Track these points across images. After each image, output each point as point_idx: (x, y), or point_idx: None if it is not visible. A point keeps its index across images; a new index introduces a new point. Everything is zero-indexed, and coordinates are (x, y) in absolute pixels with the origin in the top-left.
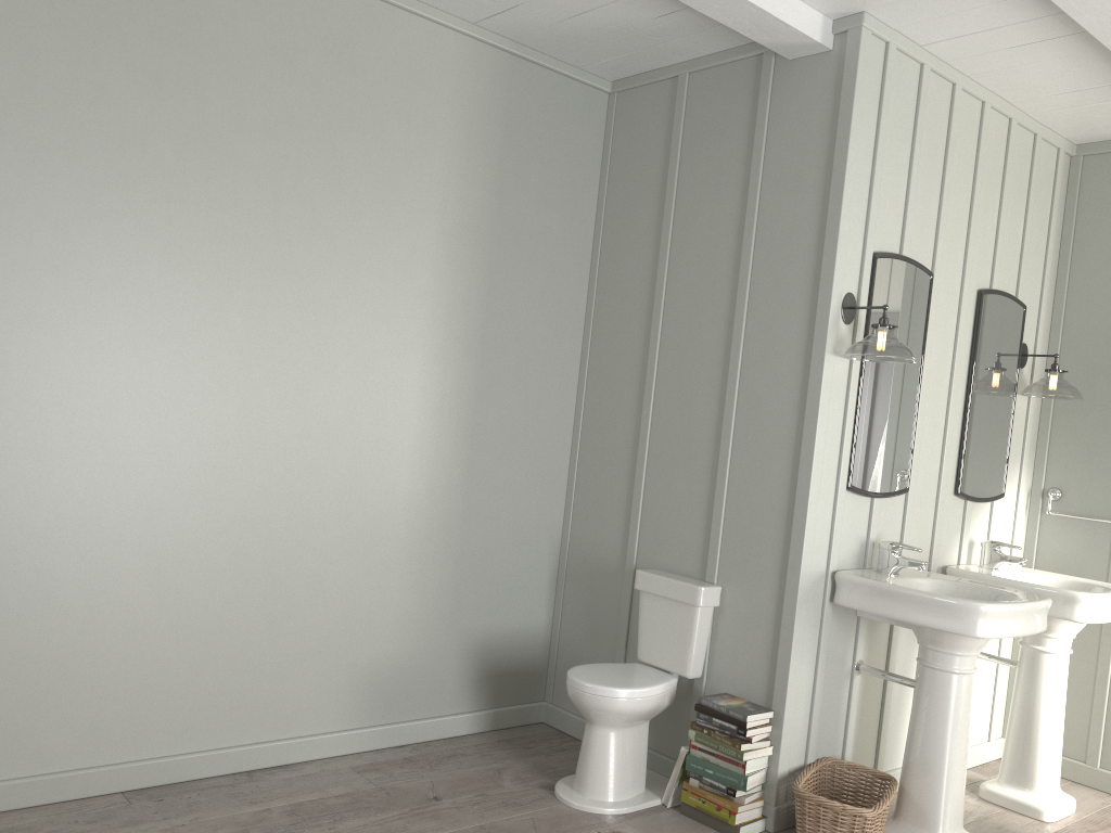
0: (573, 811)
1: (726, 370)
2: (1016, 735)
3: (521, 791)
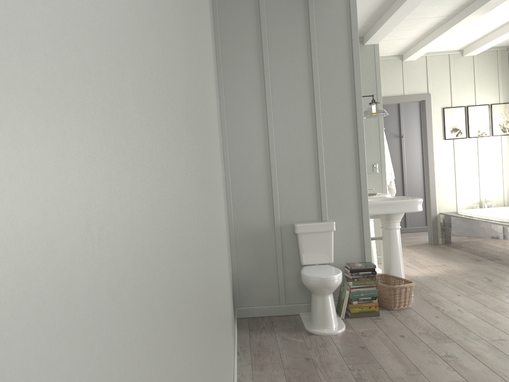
0: (338, 335)
1: (314, 127)
2: None
3: (310, 340)
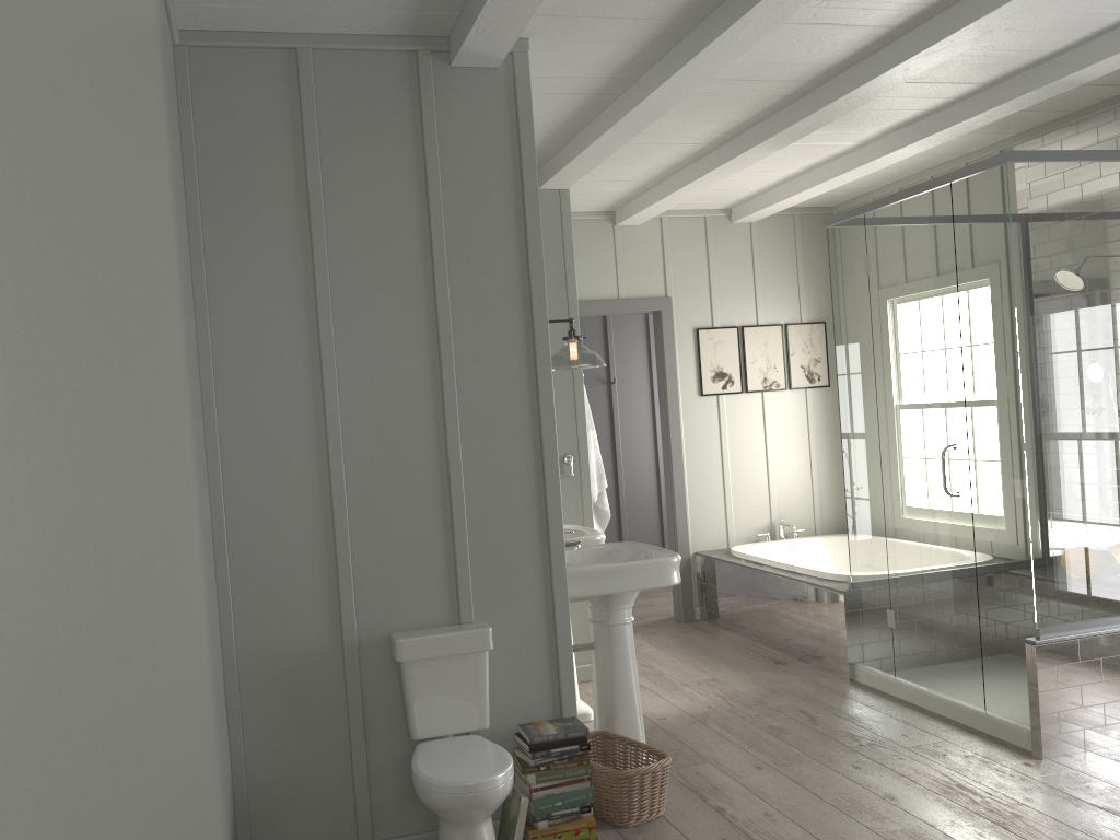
0: None
1: (438, 394)
2: None
3: None
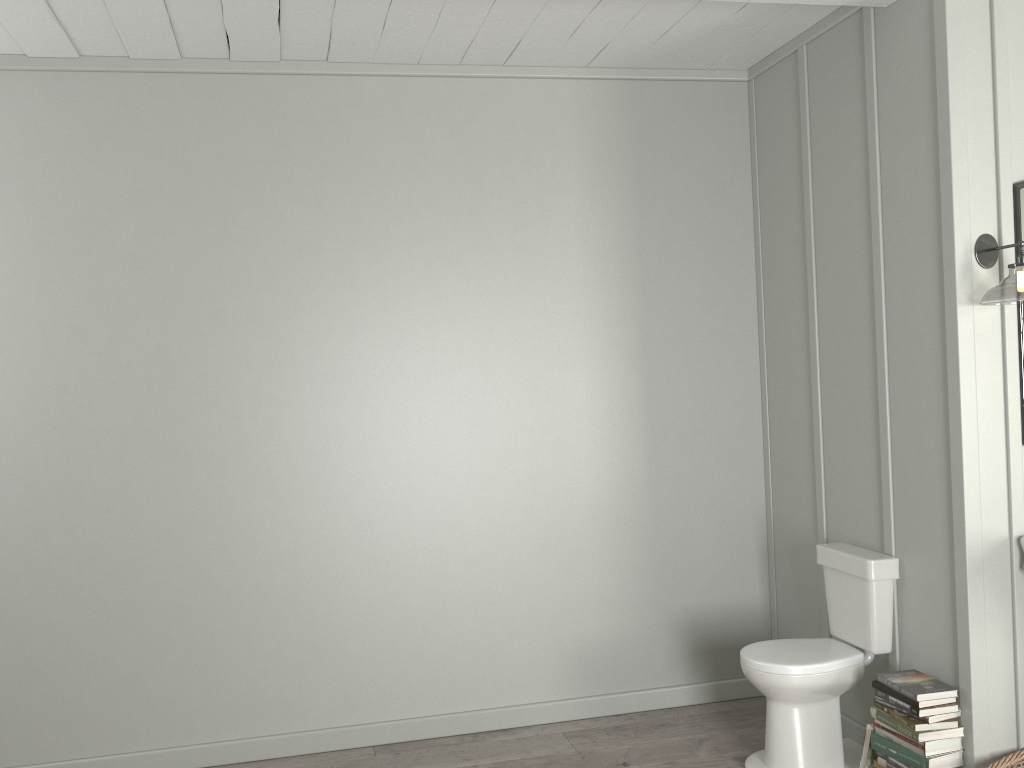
0: None
1: (874, 335)
2: None
3: (711, 761)
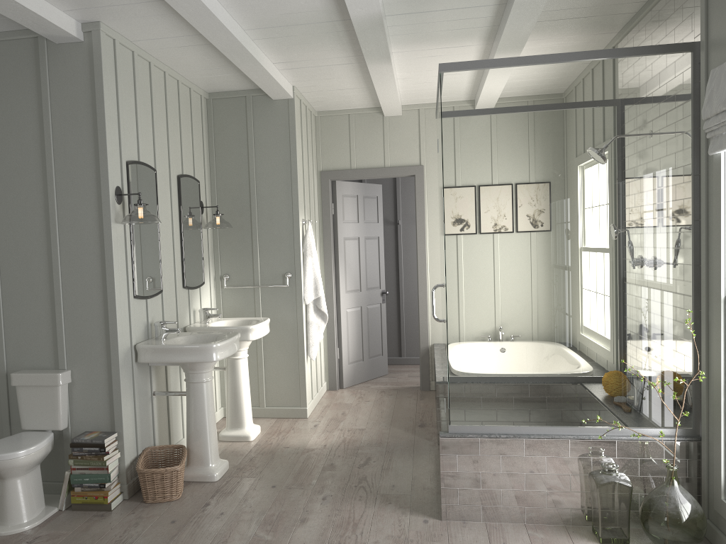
0: (4, 537)
1: (49, 238)
2: (231, 404)
3: None
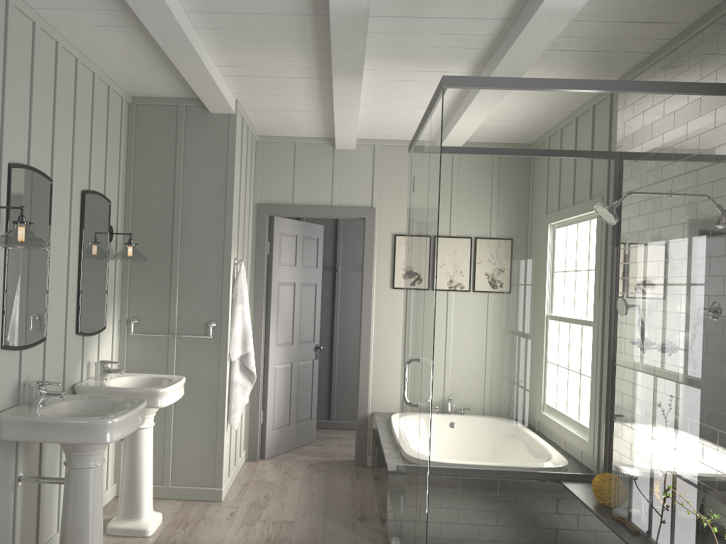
0: None
1: None
2: (126, 486)
3: None
